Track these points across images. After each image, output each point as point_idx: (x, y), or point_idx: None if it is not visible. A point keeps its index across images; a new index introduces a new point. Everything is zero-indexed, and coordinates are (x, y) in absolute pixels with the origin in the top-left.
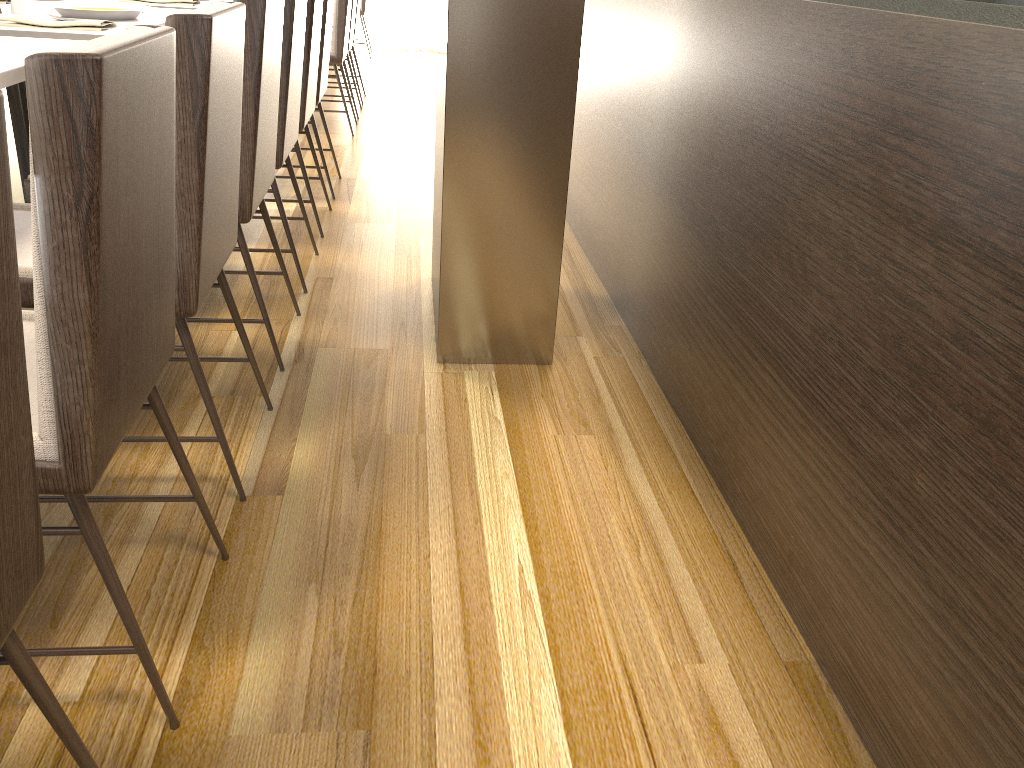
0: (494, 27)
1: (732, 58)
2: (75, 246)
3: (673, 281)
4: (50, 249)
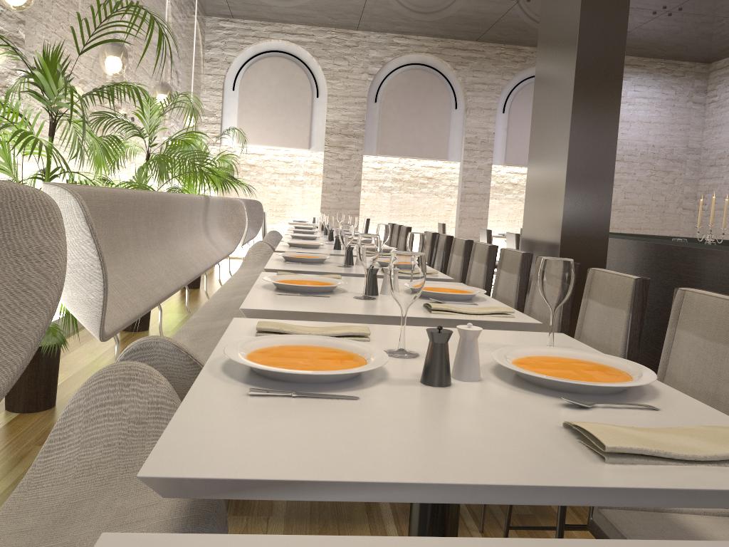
0: (575, 256)
1: (673, 267)
2: (569, 308)
3: (648, 353)
4: (564, 309)
